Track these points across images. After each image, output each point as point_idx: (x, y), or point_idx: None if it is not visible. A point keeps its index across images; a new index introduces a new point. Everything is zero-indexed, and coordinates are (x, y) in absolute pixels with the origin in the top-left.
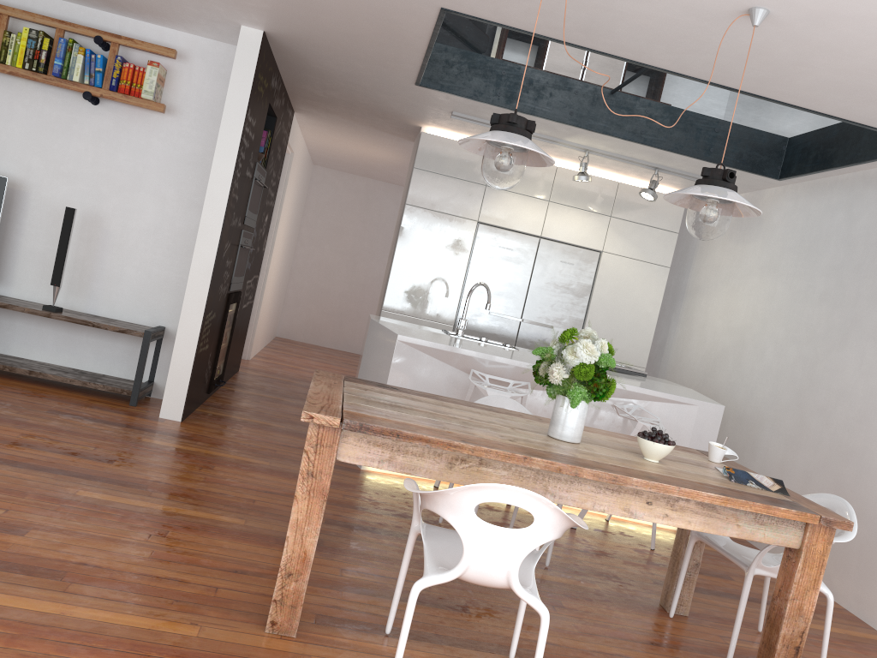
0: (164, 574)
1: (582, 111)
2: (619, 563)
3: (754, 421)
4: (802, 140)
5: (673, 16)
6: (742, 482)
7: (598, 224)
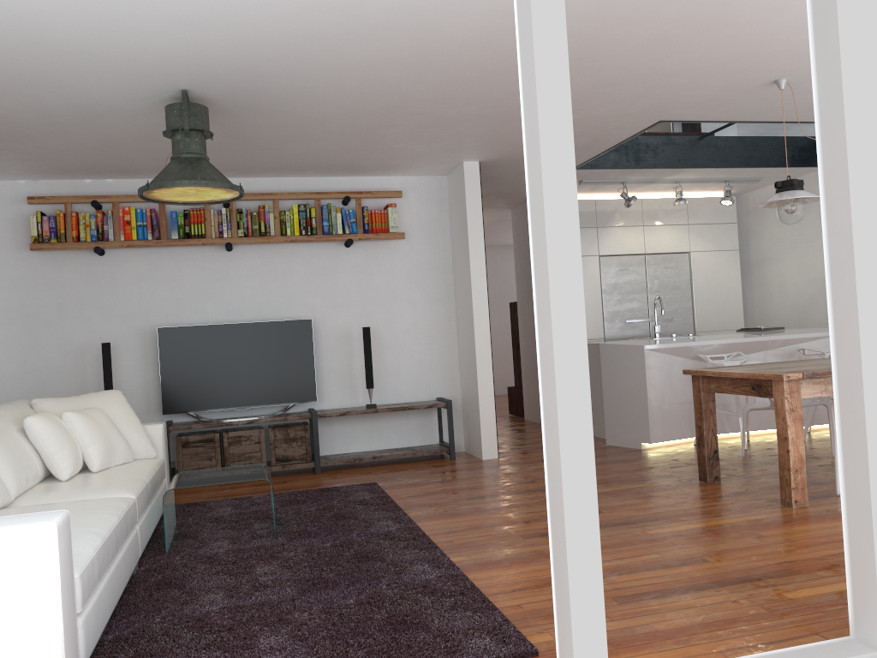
0: (697, 506)
1: (686, 156)
2: None
3: None
4: None
5: None
6: None
7: (681, 232)
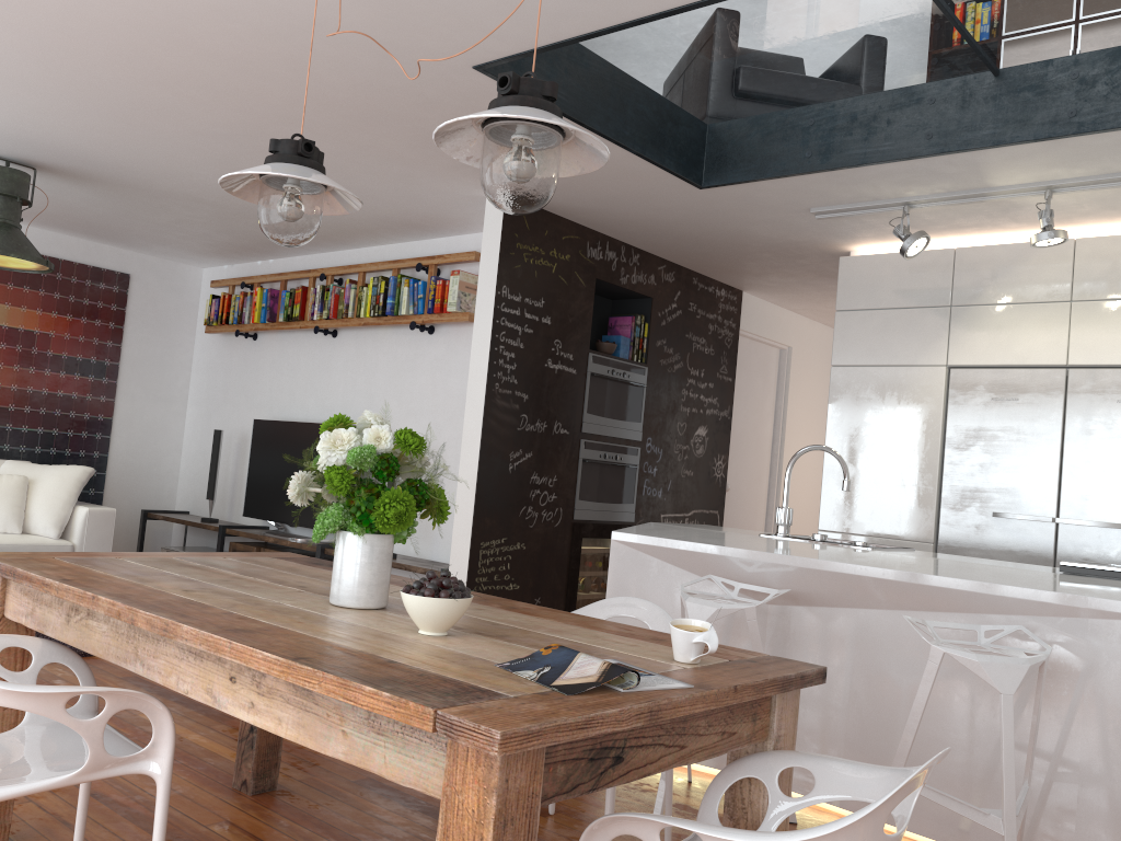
0: None
1: (947, 125)
2: None
3: None
4: None
5: None
6: (518, 668)
7: None
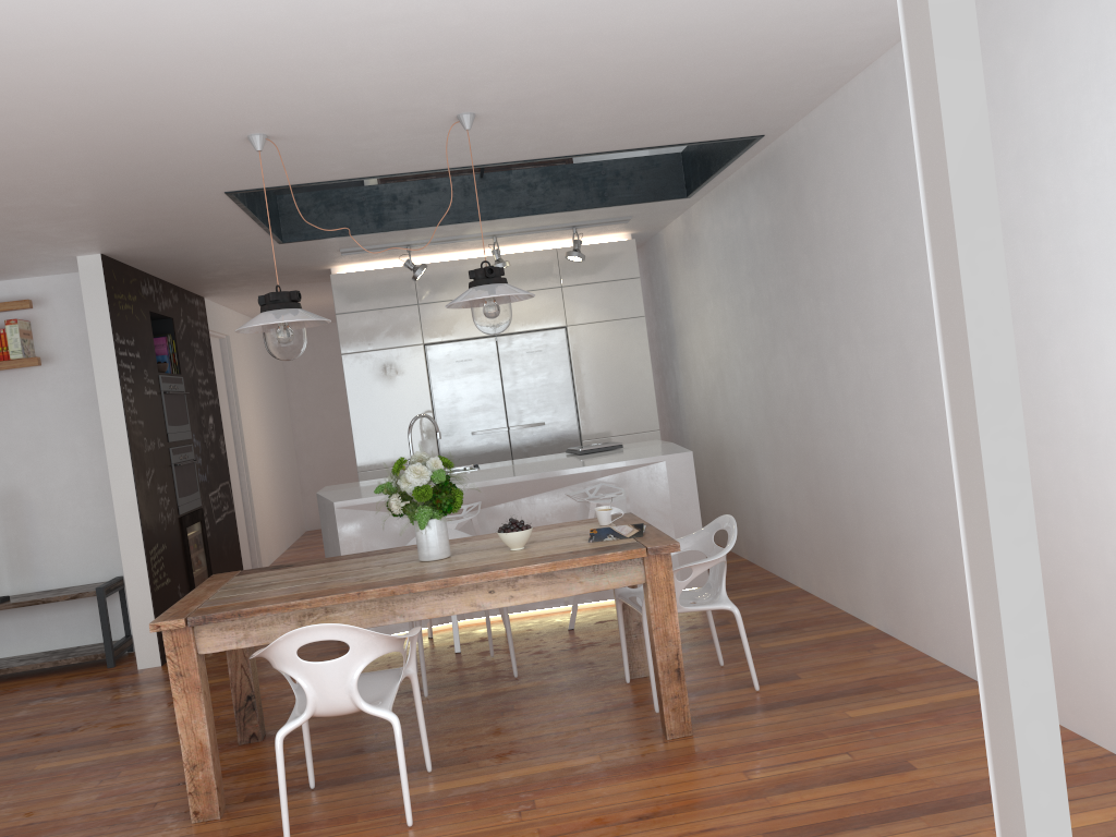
0: (107, 808)
1: (458, 206)
2: (604, 648)
3: (749, 452)
4: (689, 153)
5: (410, 138)
6: (600, 539)
7: (551, 299)
